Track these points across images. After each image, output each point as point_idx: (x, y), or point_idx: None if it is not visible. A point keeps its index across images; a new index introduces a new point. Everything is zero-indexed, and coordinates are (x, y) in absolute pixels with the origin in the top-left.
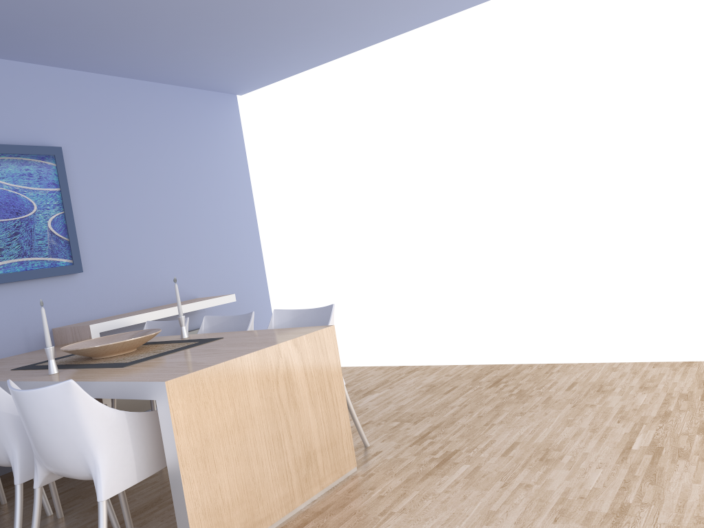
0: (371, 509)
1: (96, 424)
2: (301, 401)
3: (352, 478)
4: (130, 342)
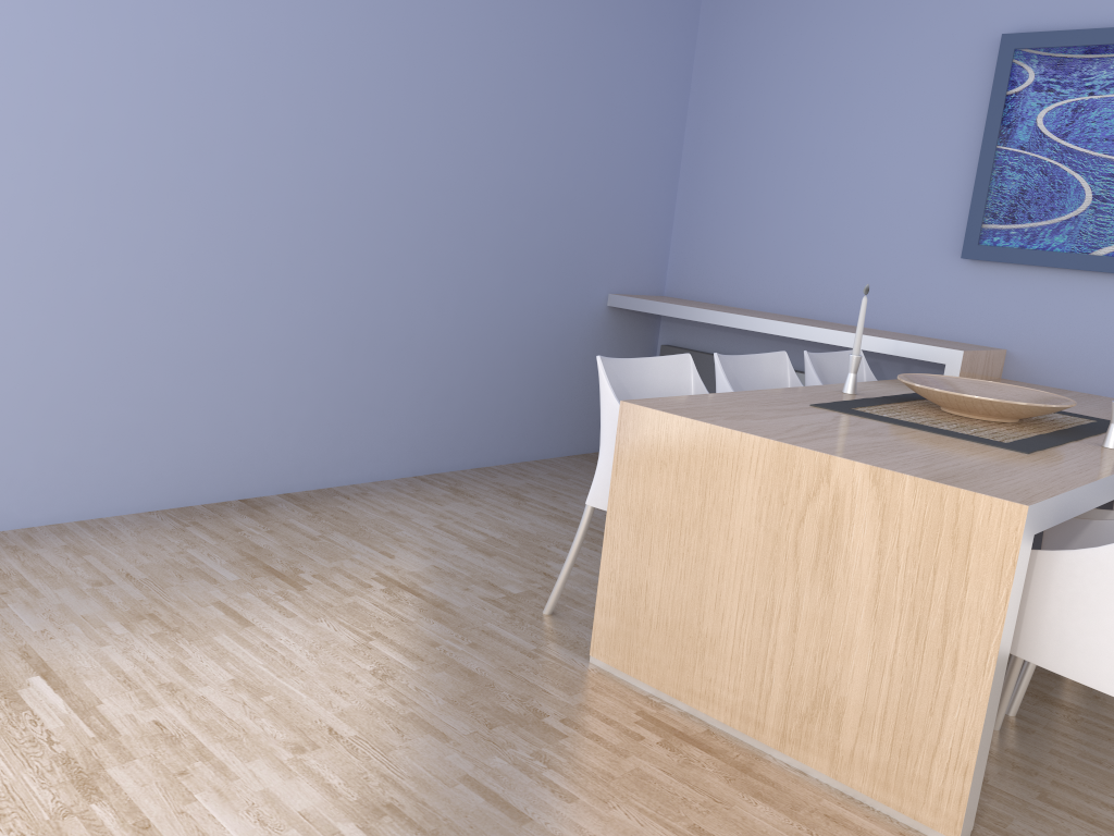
0: (727, 823)
1: (605, 419)
2: (846, 590)
3: (906, 834)
4: (935, 394)
